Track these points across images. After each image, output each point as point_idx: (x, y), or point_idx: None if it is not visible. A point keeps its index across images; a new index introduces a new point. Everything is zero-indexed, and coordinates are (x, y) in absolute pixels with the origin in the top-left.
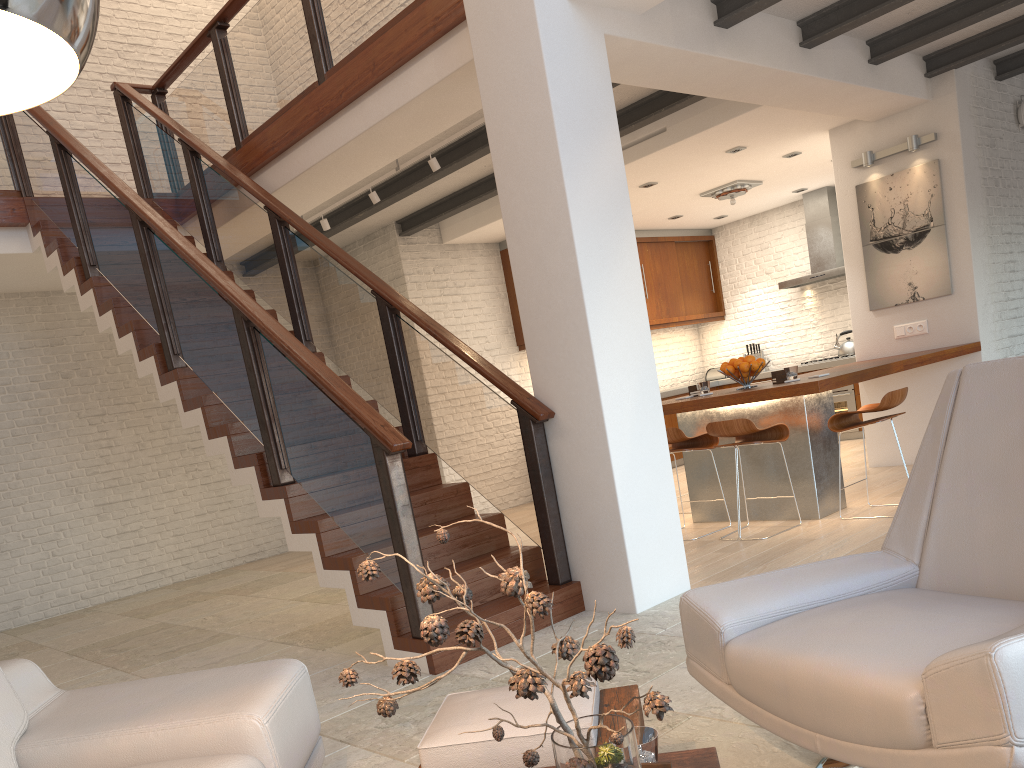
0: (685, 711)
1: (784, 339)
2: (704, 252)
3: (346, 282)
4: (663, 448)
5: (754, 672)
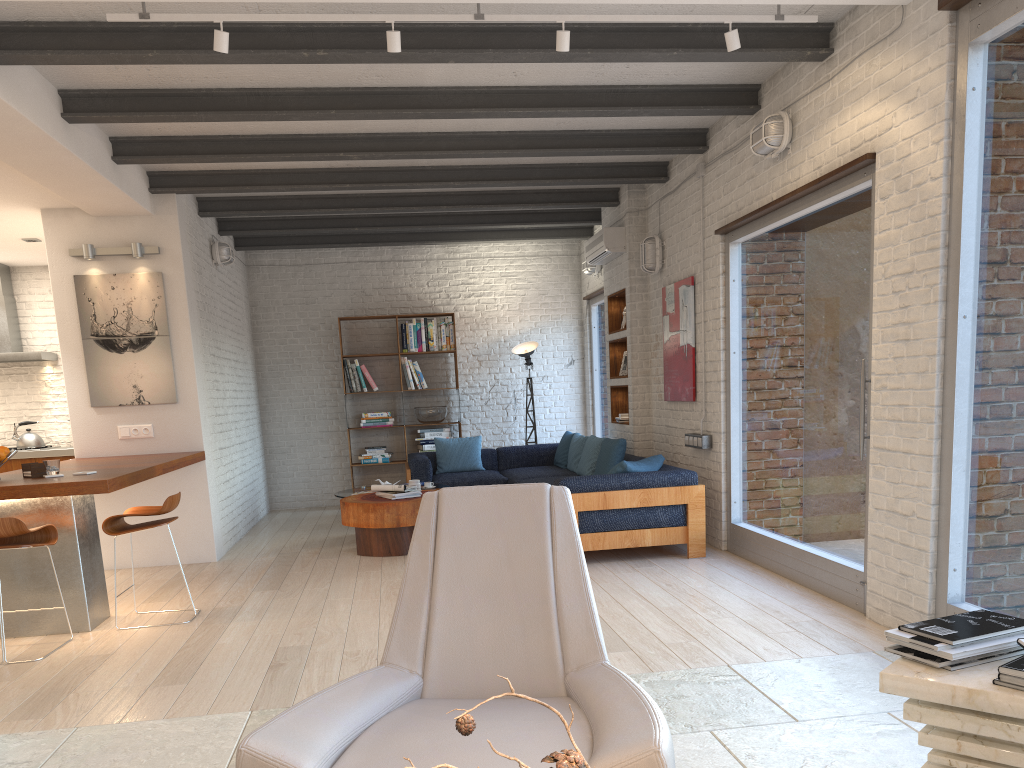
0: None
1: None
2: None
3: None
4: None
5: None
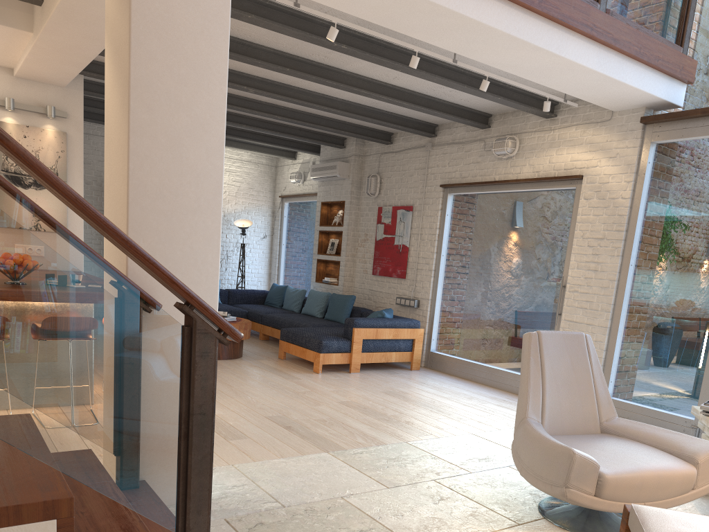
0: None
1: None
2: None
3: None
4: None
5: (624, 482)
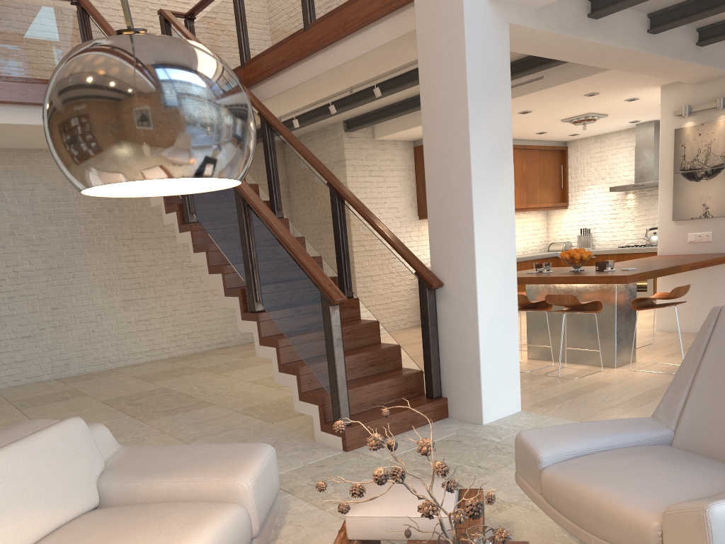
0: (509, 500)
1: (608, 227)
2: (559, 158)
3: (309, 173)
4: (514, 315)
5: (558, 491)
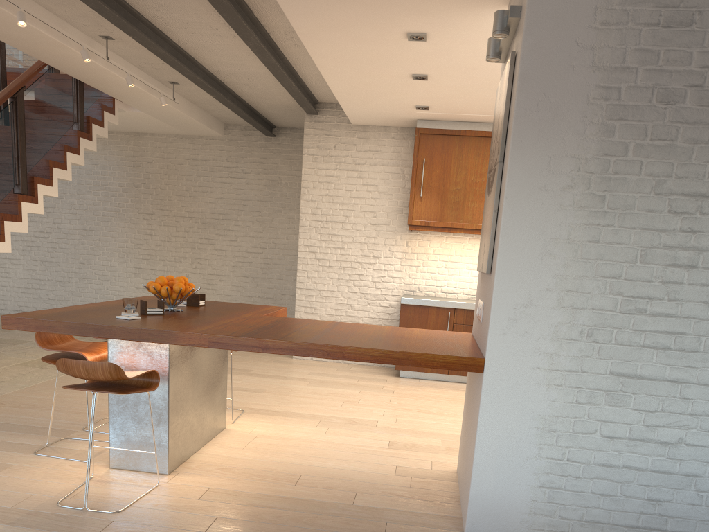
0: None
1: None
2: None
3: None
4: None
5: None
